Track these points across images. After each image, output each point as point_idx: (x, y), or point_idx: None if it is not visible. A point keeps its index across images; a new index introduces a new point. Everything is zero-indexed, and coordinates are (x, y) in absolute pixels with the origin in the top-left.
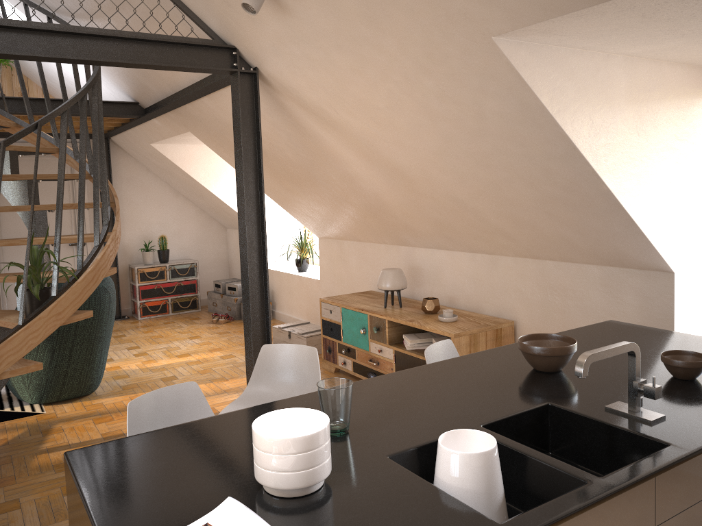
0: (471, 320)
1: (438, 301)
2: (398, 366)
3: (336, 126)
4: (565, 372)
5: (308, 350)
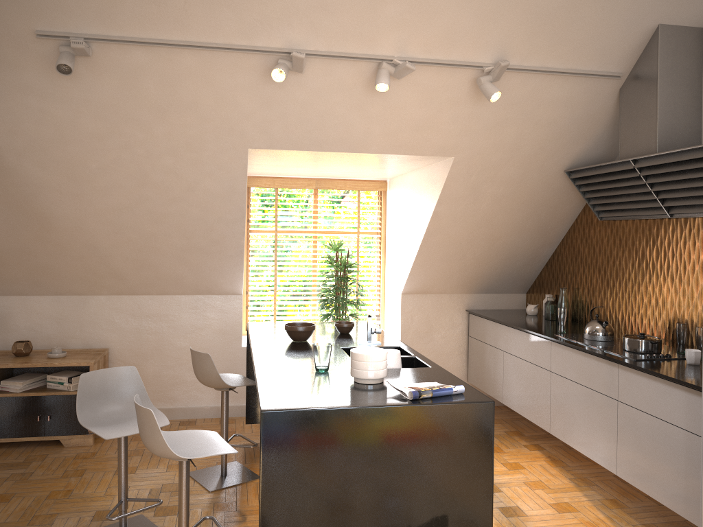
0: (75, 353)
1: (31, 342)
2: (5, 411)
3: (0, 171)
4: (309, 340)
5: (124, 369)
